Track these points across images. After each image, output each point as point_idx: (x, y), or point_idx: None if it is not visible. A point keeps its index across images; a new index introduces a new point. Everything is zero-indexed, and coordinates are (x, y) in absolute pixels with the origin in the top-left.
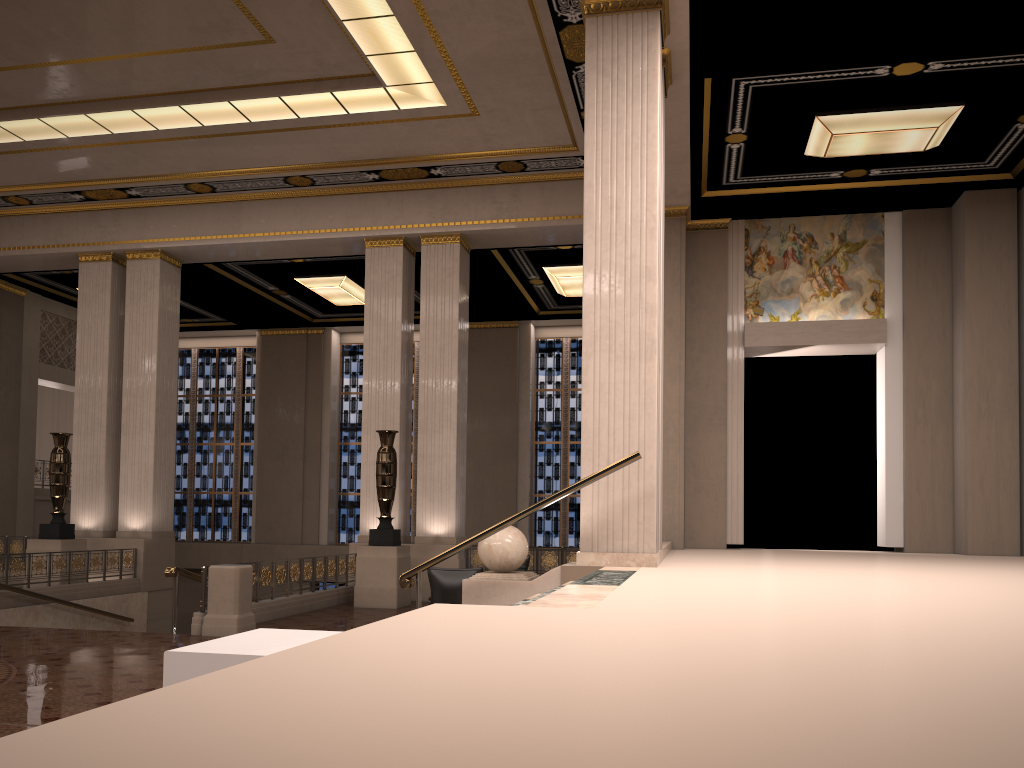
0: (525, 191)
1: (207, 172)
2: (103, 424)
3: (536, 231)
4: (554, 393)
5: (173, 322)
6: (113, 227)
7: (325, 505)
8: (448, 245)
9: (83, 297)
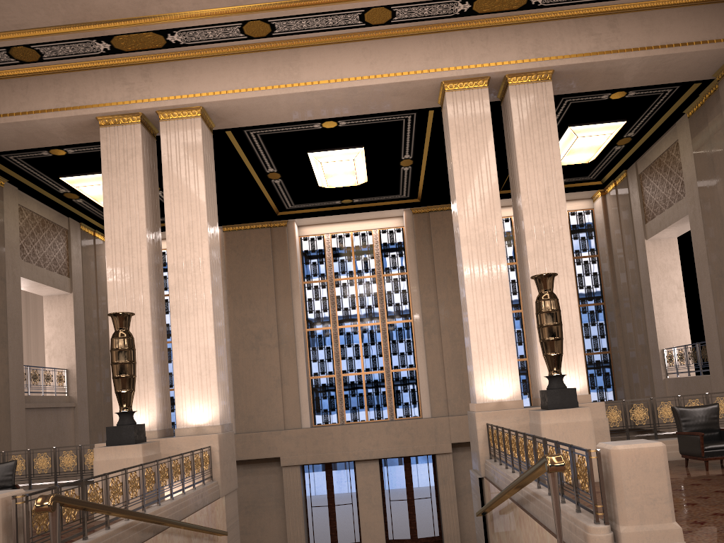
0: (623, 21)
1: (278, 3)
2: (146, 307)
3: (632, 65)
4: (509, 267)
5: (213, 190)
6: (143, 83)
7: (304, 389)
8: (539, 83)
9: (108, 165)
